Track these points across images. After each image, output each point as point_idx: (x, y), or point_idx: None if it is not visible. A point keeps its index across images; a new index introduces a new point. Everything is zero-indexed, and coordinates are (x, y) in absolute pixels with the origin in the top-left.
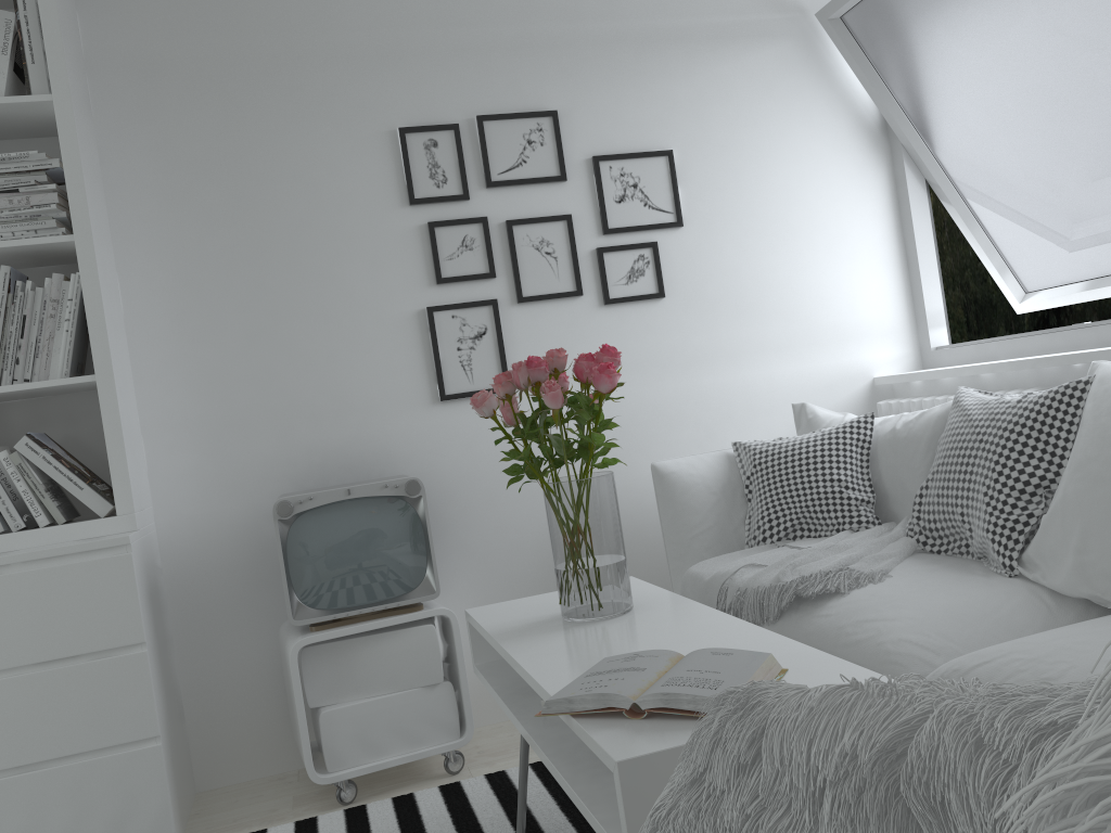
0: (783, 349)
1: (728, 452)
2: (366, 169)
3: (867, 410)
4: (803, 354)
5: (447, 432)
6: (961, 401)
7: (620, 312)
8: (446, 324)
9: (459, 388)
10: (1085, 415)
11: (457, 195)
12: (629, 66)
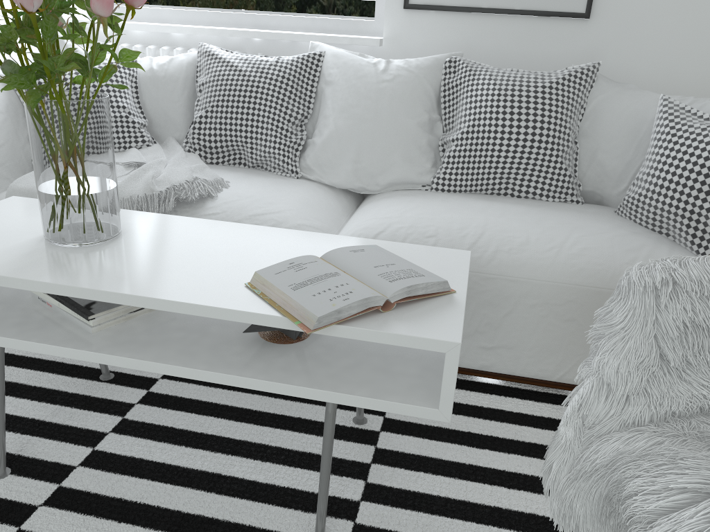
0: None
1: None
2: None
3: None
4: None
5: None
6: (218, 55)
7: None
8: None
9: None
10: (334, 78)
11: None
12: None
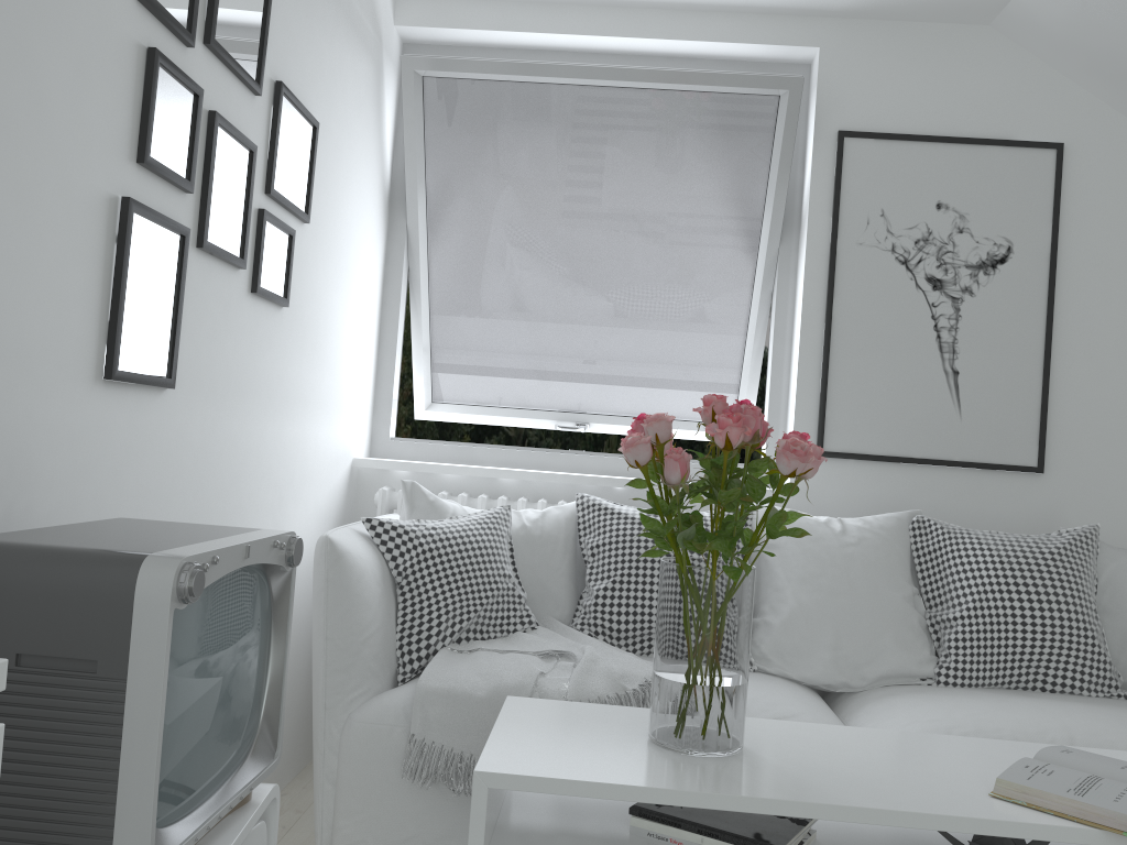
0: (326, 408)
1: (356, 530)
2: None
3: (347, 493)
4: (333, 417)
5: (100, 440)
6: (614, 509)
7: (258, 310)
8: (139, 241)
9: (130, 364)
10: (778, 539)
11: (186, 30)
12: None
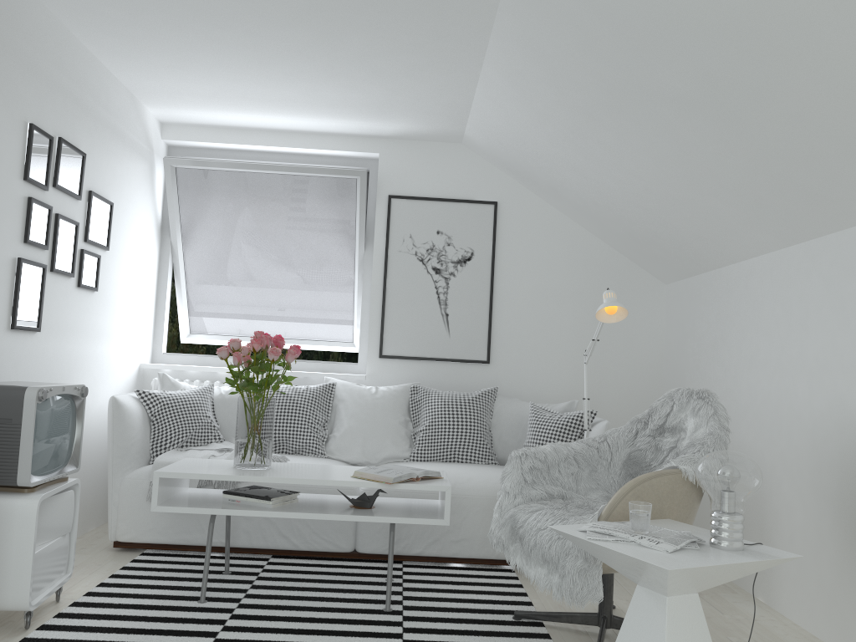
0: (122, 338)
1: (132, 395)
2: (11, 142)
3: (136, 381)
4: (126, 342)
5: (9, 353)
6: None
7: (81, 294)
8: (25, 274)
9: (21, 322)
10: (344, 397)
11: (45, 185)
12: (107, 143)
